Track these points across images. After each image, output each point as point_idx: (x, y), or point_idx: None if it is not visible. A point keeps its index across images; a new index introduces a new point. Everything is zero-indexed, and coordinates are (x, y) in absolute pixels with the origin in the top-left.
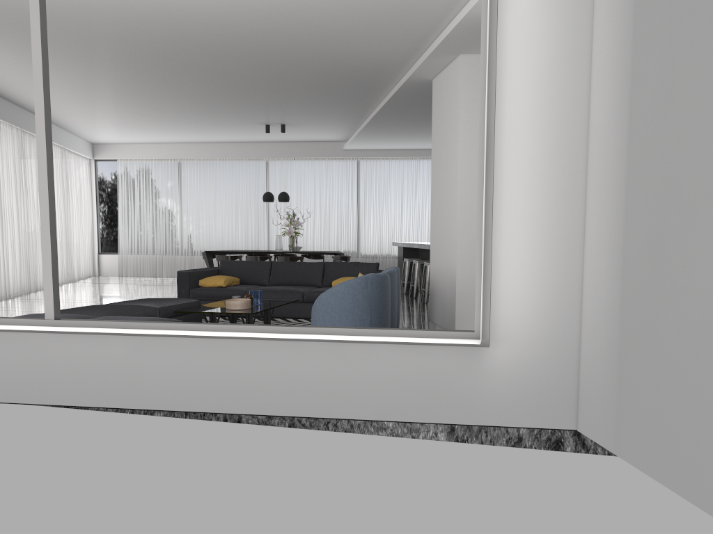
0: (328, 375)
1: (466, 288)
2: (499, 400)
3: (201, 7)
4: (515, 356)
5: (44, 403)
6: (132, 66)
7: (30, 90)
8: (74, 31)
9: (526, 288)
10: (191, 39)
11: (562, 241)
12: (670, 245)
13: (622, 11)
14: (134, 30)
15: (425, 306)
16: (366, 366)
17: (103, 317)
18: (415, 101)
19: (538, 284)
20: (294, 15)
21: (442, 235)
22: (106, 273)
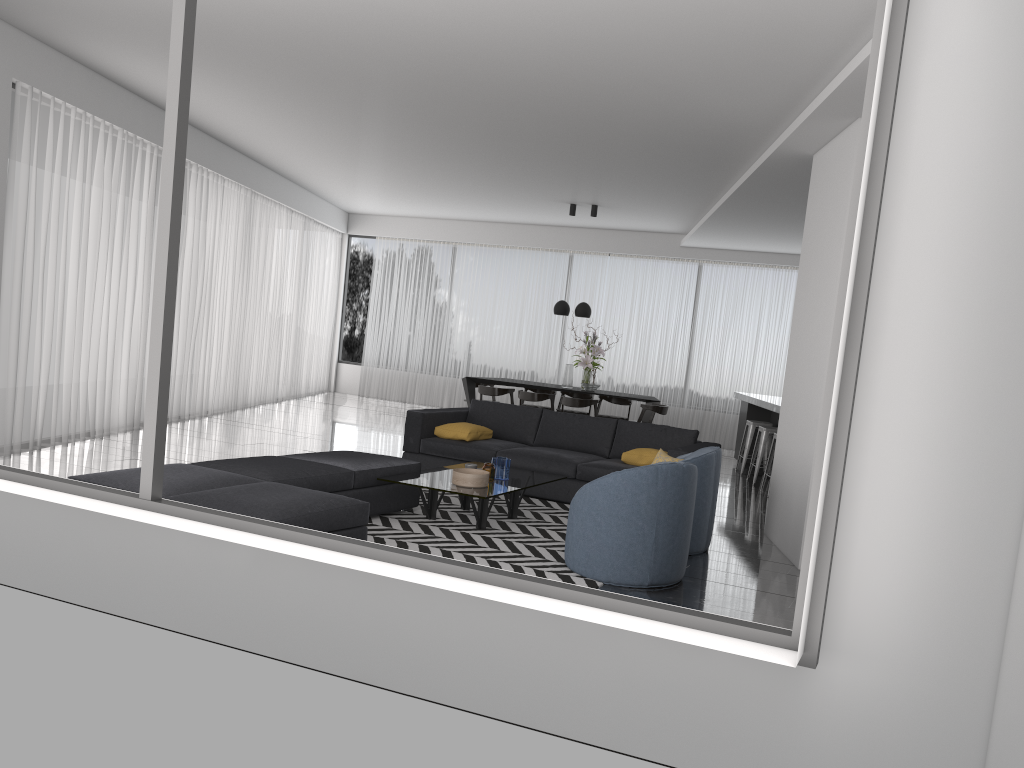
0: (540, 657)
1: None
2: (828, 759)
3: (466, 33)
4: (867, 686)
5: (135, 618)
6: (384, 114)
7: (262, 140)
8: (303, 63)
9: (901, 565)
10: (457, 79)
11: (982, 487)
12: None
13: None
14: (380, 63)
15: (766, 503)
16: (602, 653)
17: (261, 484)
18: (786, 185)
19: (926, 561)
20: (600, 48)
21: (798, 403)
22: (343, 389)
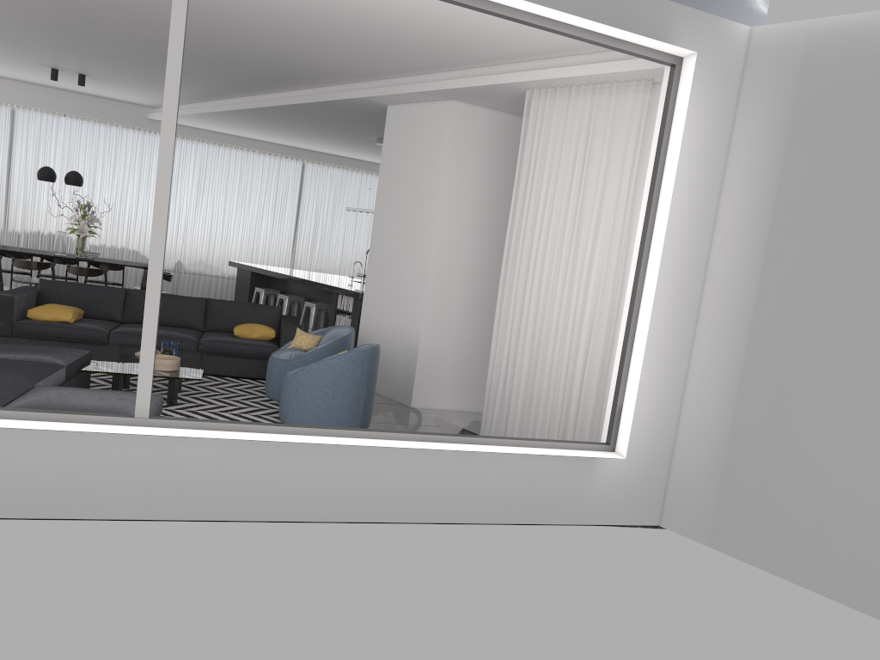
0: (454, 481)
1: (428, 358)
2: (604, 501)
3: None
4: (622, 463)
5: (85, 517)
6: None
7: None
8: None
9: (639, 405)
10: None
11: (672, 366)
12: (795, 394)
13: (760, 194)
14: None
15: None
16: (492, 472)
17: (56, 389)
18: (335, 111)
19: (649, 402)
20: (288, 15)
21: (393, 291)
22: None
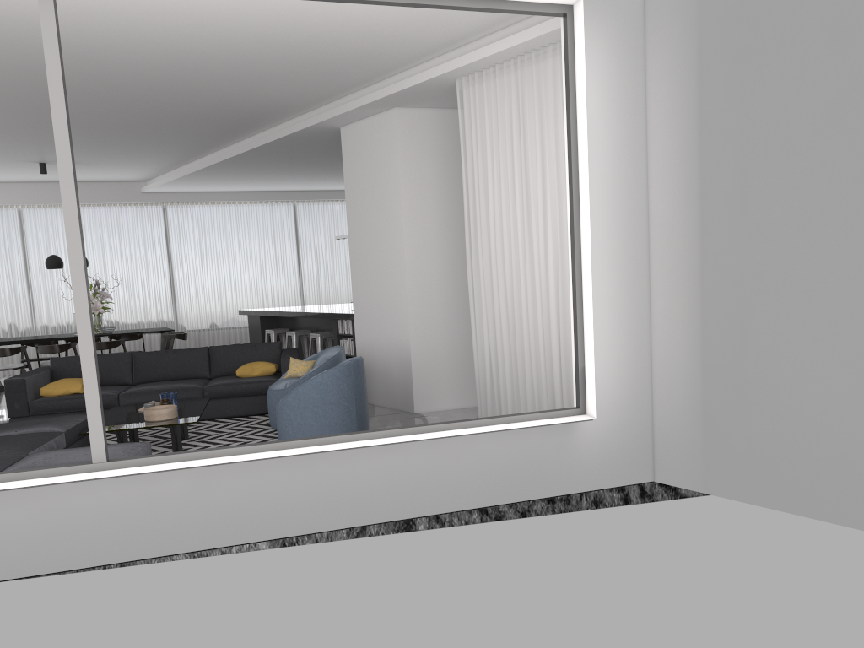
0: (430, 472)
1: (422, 362)
2: (590, 466)
3: (92, 41)
4: (601, 425)
5: (71, 568)
6: None
7: None
8: None
9: (606, 363)
10: (34, 70)
11: (633, 318)
12: (756, 320)
13: (684, 126)
14: None
15: None
16: (468, 456)
17: (44, 453)
18: (298, 145)
19: (616, 358)
20: (212, 58)
21: (378, 305)
22: None
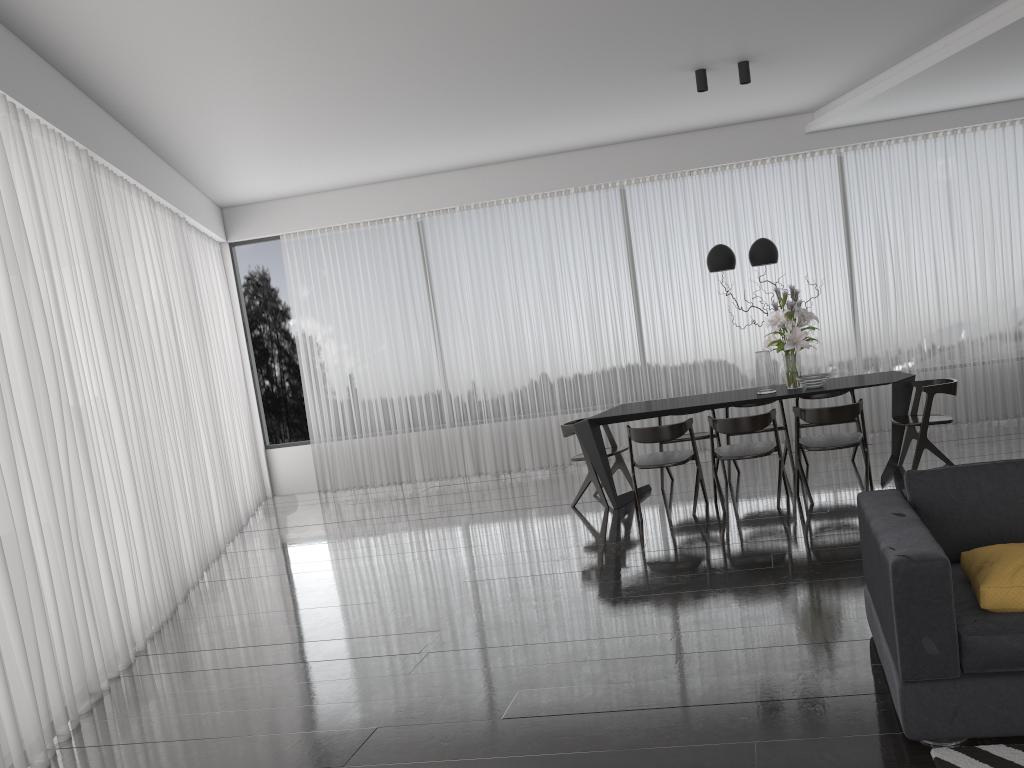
0: None
1: None
2: None
3: None
4: None
5: None
6: None
7: None
8: None
9: None
10: None
11: None
12: None
13: None
14: None
15: None
16: None
17: None
18: None
19: None
20: None
21: None
22: (287, 488)
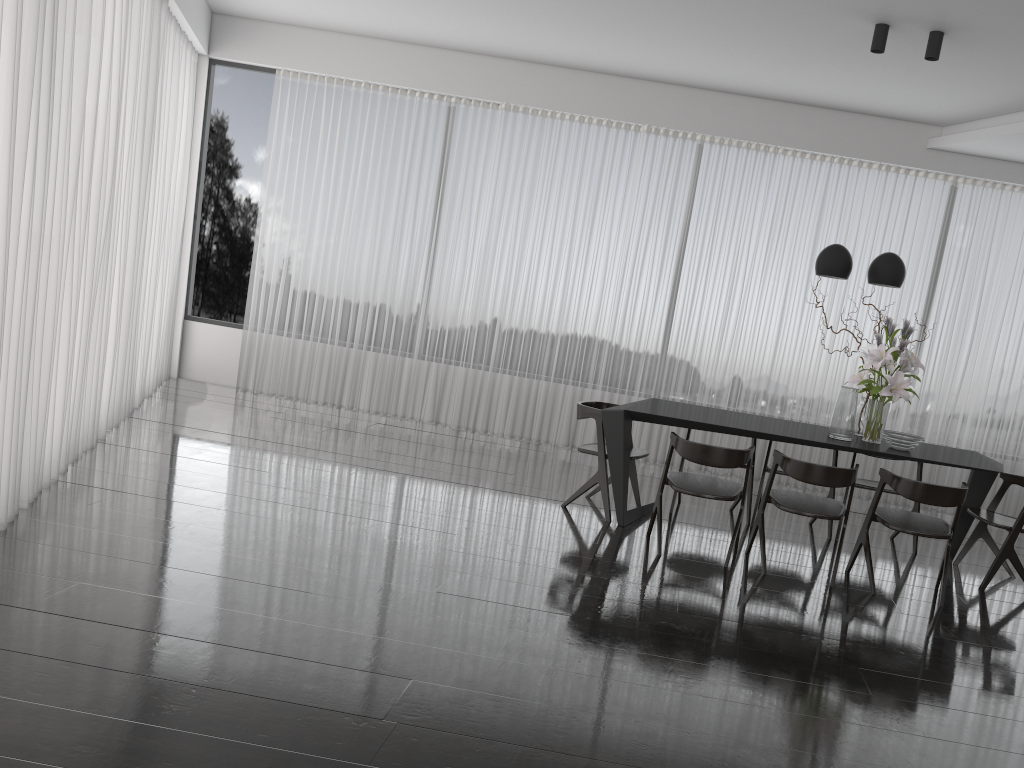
0: None
1: None
2: None
3: None
4: None
5: None
6: None
7: None
8: None
9: None
10: None
11: None
12: None
13: None
14: None
15: None
16: None
17: None
18: None
19: None
20: None
21: None
22: (198, 374)
